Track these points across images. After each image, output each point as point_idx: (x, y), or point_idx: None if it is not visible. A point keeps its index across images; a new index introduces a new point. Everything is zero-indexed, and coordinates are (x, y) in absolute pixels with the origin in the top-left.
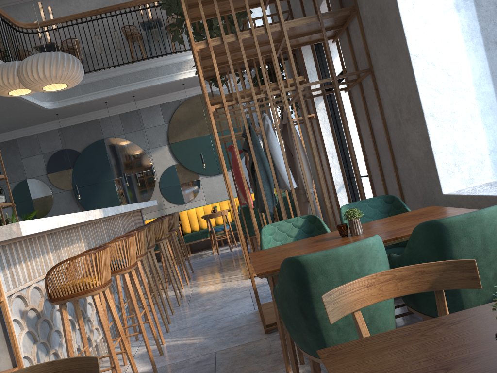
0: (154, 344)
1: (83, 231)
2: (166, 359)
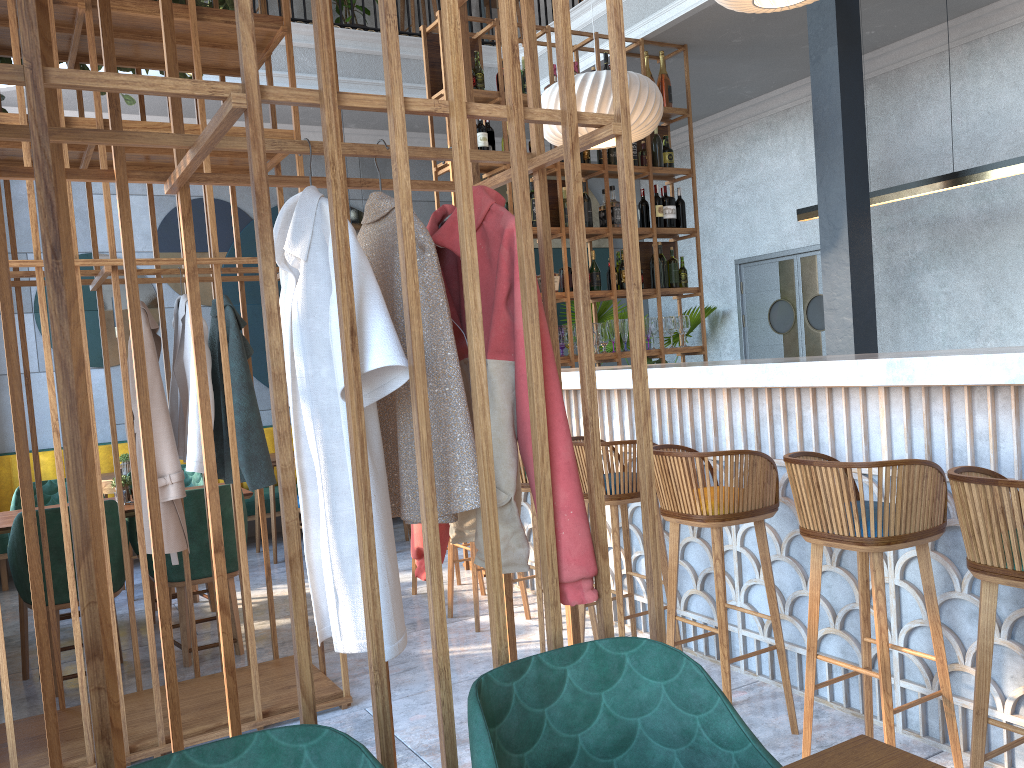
0: (533, 642)
1: (626, 402)
2: (459, 628)
